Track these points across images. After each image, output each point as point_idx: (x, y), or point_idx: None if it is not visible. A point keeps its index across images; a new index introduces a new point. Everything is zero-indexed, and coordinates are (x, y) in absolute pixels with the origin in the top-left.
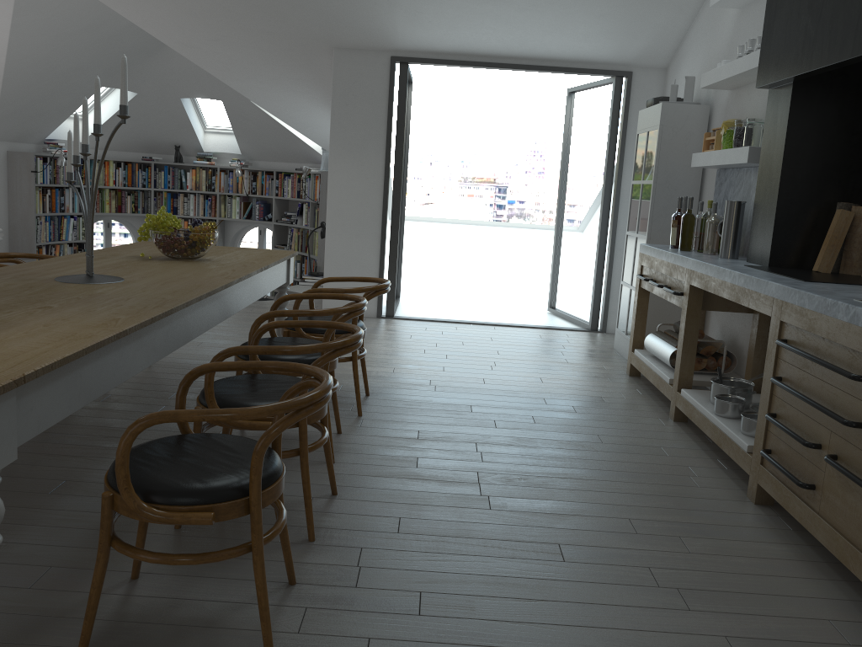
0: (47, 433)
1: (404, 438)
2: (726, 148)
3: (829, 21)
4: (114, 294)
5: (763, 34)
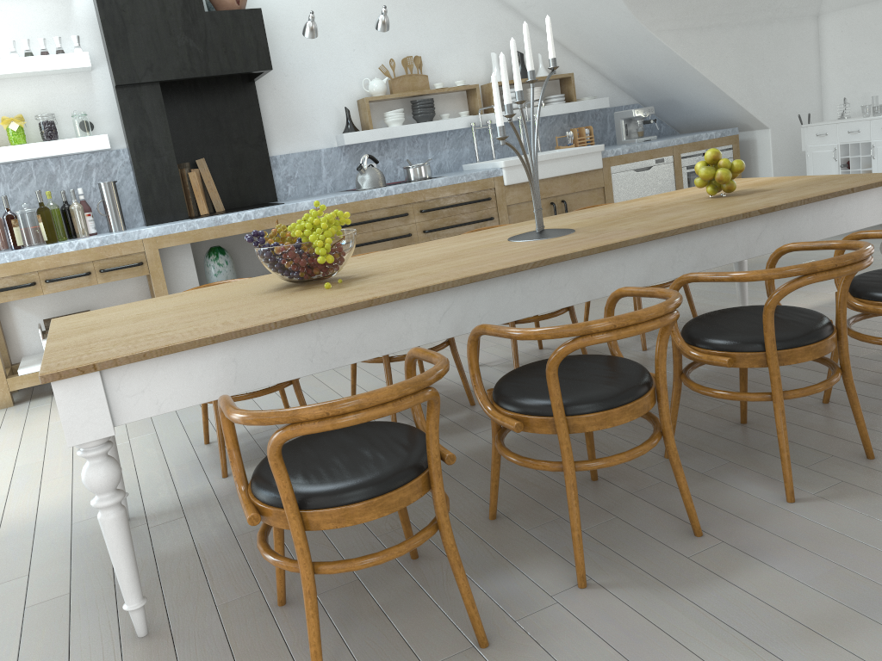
0: (550, 475)
1: (336, 391)
2: (24, 142)
3: (221, 45)
4: (572, 220)
5: (107, 41)
